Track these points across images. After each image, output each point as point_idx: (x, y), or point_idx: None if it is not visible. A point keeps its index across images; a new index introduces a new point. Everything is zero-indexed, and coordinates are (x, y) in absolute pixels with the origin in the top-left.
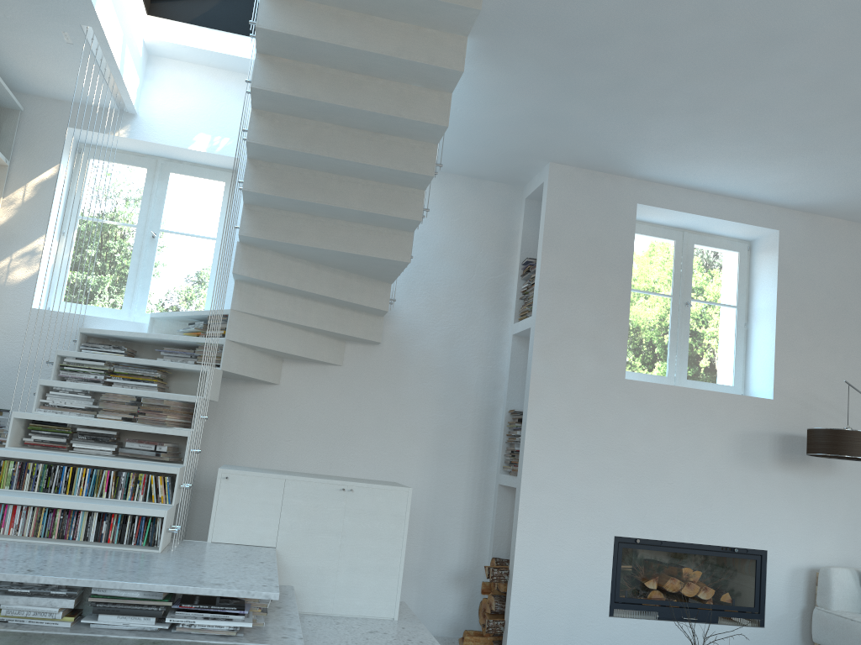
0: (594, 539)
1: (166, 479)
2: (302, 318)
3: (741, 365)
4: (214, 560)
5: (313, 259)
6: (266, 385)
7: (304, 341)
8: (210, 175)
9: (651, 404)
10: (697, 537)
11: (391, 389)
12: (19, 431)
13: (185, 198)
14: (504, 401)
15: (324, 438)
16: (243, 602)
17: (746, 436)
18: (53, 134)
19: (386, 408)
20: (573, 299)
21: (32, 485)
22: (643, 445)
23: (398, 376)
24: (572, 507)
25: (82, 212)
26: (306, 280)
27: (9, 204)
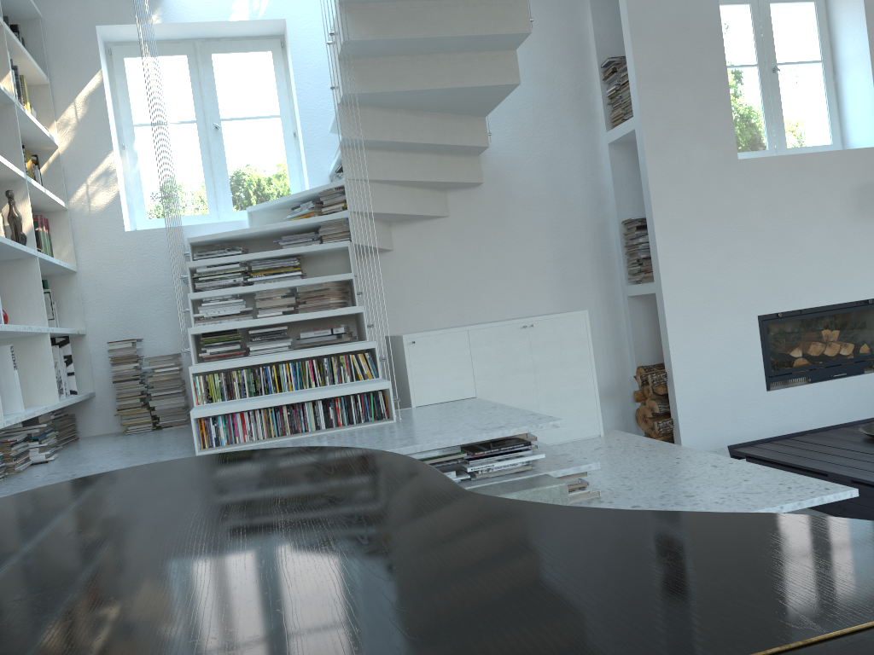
0: (740, 323)
1: (367, 356)
2: (409, 174)
3: (836, 121)
4: (452, 415)
5: (412, 106)
6: (381, 254)
7: (413, 198)
8: (254, 47)
9: (767, 179)
10: (832, 298)
11: (502, 228)
12: (194, 348)
13: (235, 79)
14: (614, 214)
15: (451, 293)
16: (521, 439)
17: (861, 189)
18: (83, 38)
19: (502, 249)
20: (672, 89)
21: (242, 392)
22: (767, 222)
23: (505, 214)
24: (713, 298)
25: (135, 119)
26: (409, 131)
27: (64, 126)
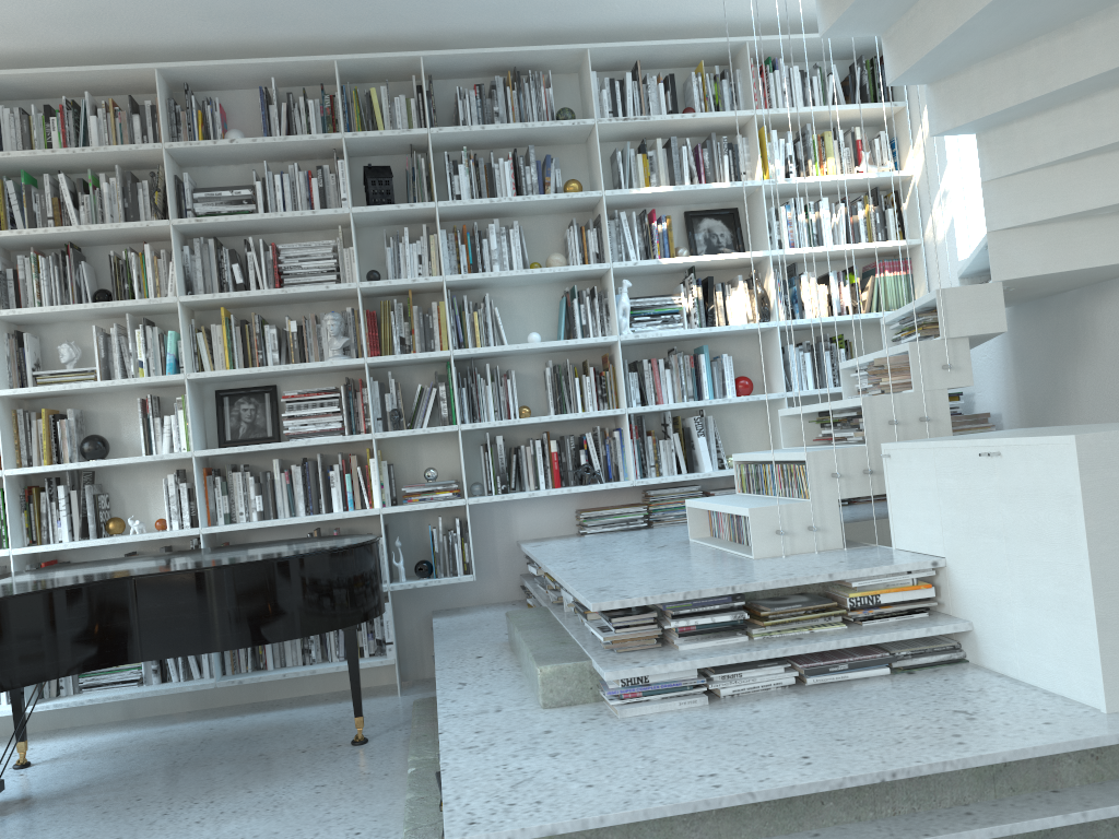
0: None
1: (804, 469)
2: (1118, 128)
3: None
4: (753, 569)
5: (1033, 30)
6: None
7: None
8: None
9: None
10: None
11: None
12: (809, 428)
13: None
14: None
15: None
16: (633, 615)
17: None
18: None
19: None
20: None
21: (753, 488)
22: None
23: None
24: None
25: None
26: (1055, 70)
27: (918, 149)
